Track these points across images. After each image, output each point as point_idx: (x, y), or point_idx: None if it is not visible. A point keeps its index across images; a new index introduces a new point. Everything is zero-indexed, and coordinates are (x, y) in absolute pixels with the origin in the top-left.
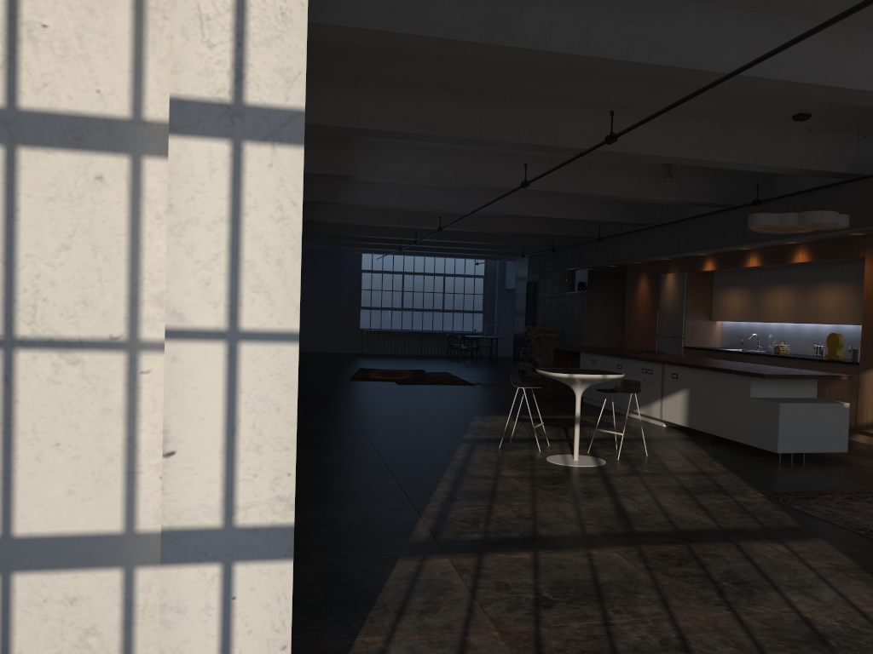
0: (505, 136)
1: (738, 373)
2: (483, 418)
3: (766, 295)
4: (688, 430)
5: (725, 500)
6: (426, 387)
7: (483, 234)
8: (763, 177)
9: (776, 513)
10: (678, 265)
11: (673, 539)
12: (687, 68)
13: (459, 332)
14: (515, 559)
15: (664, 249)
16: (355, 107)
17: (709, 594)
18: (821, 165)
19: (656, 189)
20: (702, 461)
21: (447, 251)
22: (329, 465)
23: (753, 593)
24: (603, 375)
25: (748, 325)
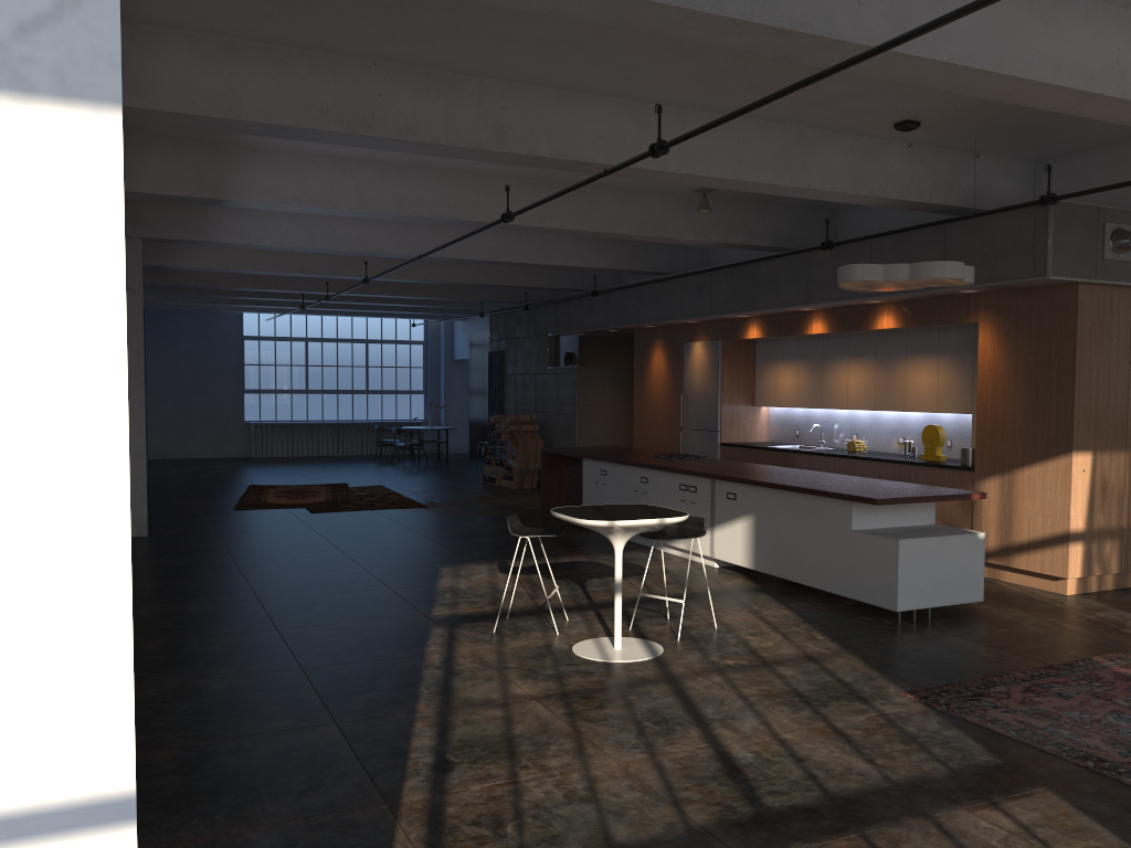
0: (485, 141)
1: (835, 496)
2: (455, 571)
3: (831, 371)
4: (751, 571)
5: (868, 714)
6: (356, 514)
7: (426, 285)
8: (824, 210)
9: (952, 736)
10: (708, 330)
11: (835, 821)
12: (810, 34)
13: (391, 421)
14: None
15: (691, 309)
16: (232, 85)
17: None
18: (925, 195)
19: (687, 225)
20: (797, 631)
21: (371, 309)
22: (215, 702)
23: None
24: (660, 518)
25: (805, 412)
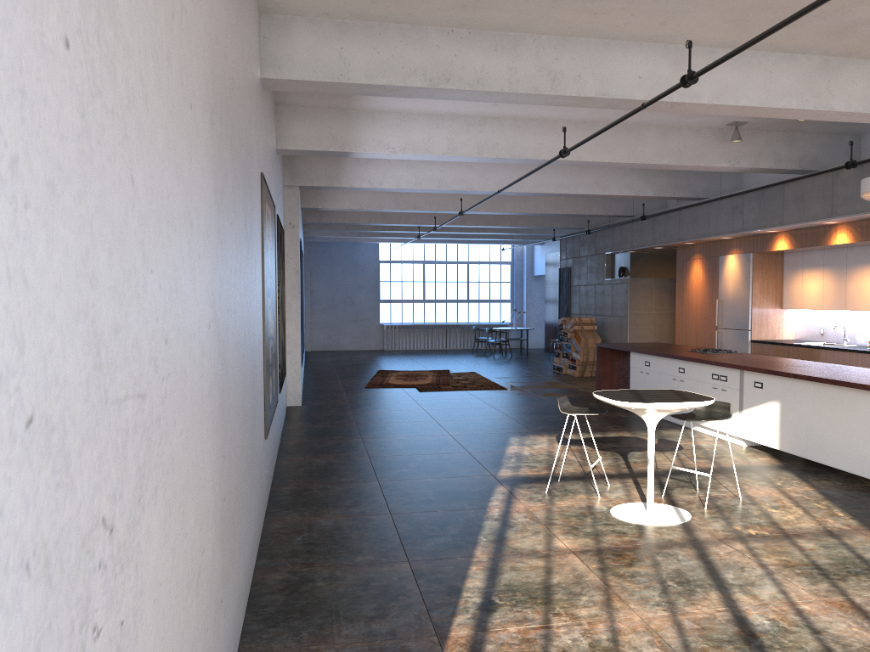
0: (541, 87)
1: (856, 386)
2: (521, 441)
3: (854, 277)
4: (776, 451)
5: None
6: (452, 394)
7: (510, 217)
8: (849, 135)
9: None
10: (740, 244)
11: None
12: None
13: (485, 324)
14: None
15: (725, 227)
16: (343, 55)
17: None
18: None
19: (721, 154)
20: (818, 507)
21: (470, 237)
22: (321, 536)
23: None
24: (687, 402)
25: (829, 313)
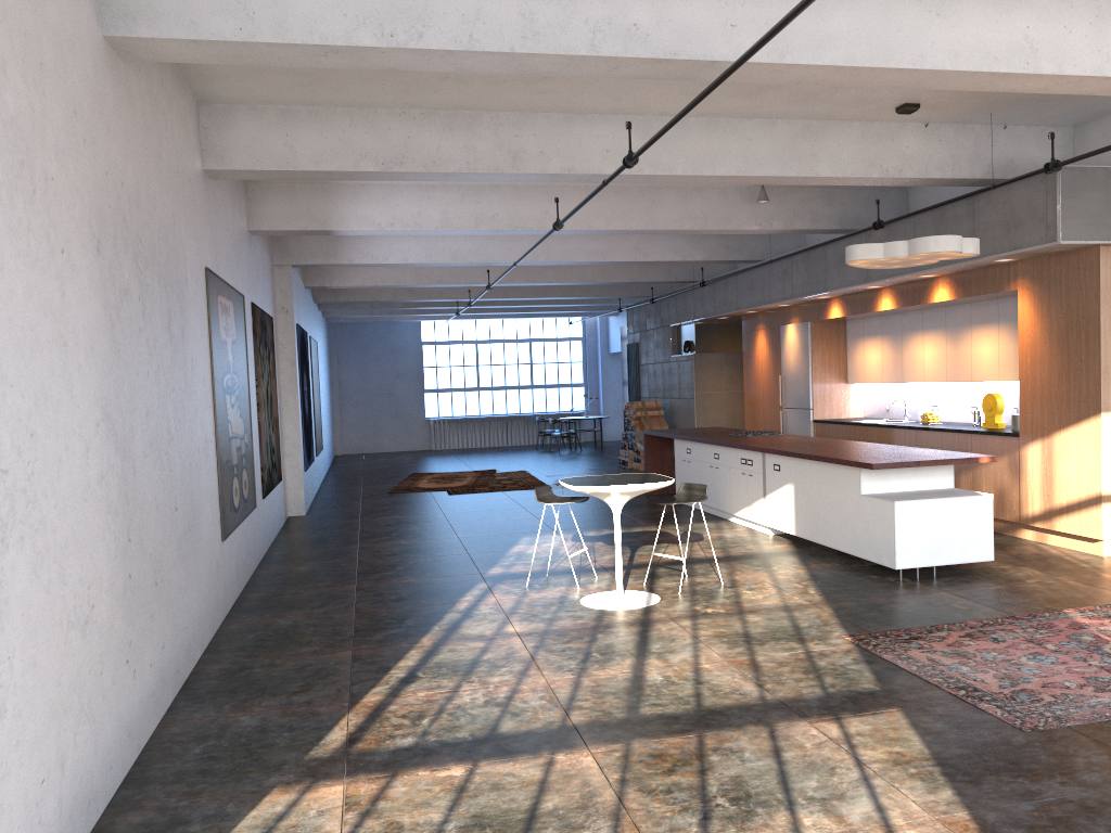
0: (502, 166)
1: (843, 463)
2: (532, 540)
3: (909, 345)
4: (800, 538)
5: (794, 651)
6: (484, 495)
7: (562, 286)
8: (894, 189)
9: (854, 669)
10: (799, 312)
11: (686, 725)
12: (684, 59)
13: (554, 413)
14: (439, 779)
15: (777, 294)
16: (288, 143)
17: (687, 823)
18: (946, 171)
19: (750, 216)
20: (795, 587)
21: (525, 311)
22: (274, 633)
23: (752, 815)
24: (641, 484)
25: (893, 387)
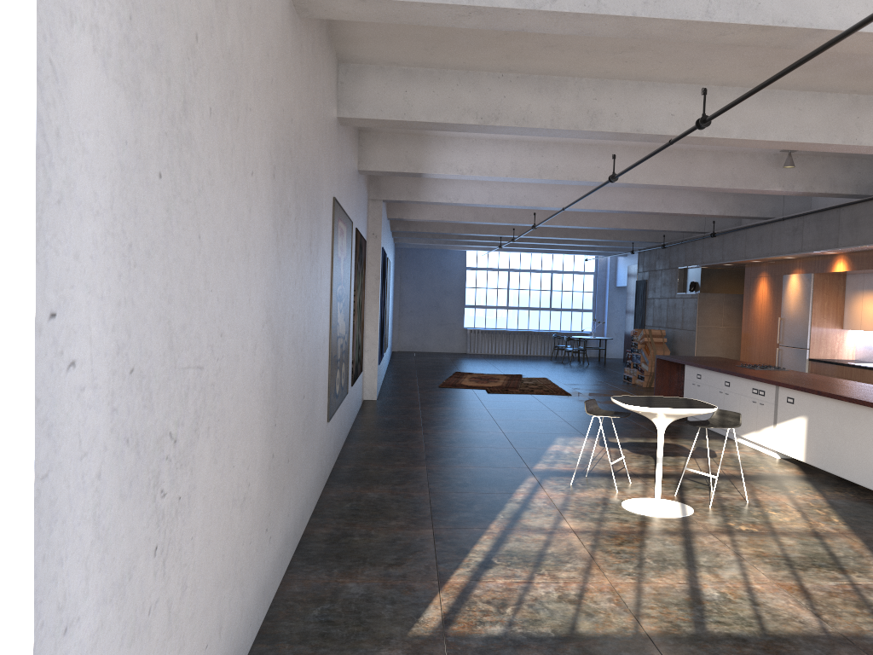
0: (580, 124)
1: (867, 404)
2: (566, 441)
3: None
4: (806, 464)
5: (839, 581)
6: (517, 396)
7: (588, 230)
8: None
9: None
10: (803, 264)
11: (756, 650)
12: (791, 27)
13: (566, 332)
14: None
15: (786, 247)
16: (406, 98)
17: None
18: None
19: (775, 179)
20: (817, 513)
21: (552, 248)
22: (366, 505)
23: None
24: (689, 409)
25: None
